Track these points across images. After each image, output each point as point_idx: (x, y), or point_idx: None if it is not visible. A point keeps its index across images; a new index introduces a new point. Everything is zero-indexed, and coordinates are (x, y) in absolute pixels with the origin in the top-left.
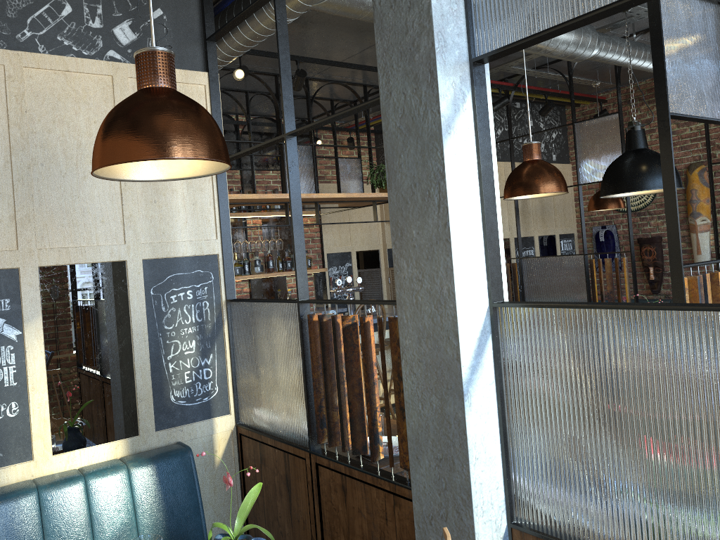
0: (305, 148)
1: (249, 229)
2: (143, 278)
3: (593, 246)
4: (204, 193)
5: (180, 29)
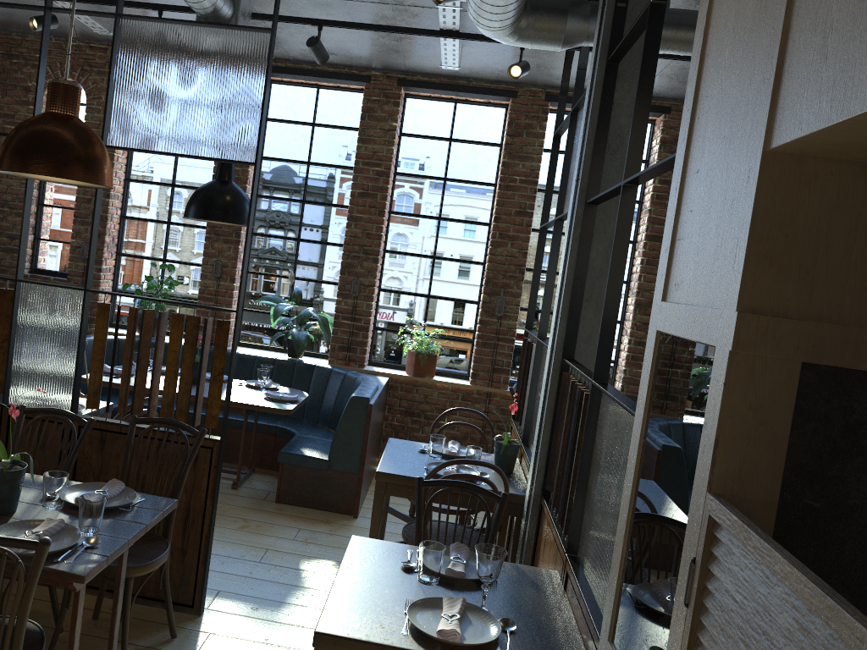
0: None
1: None
2: None
3: None
4: None
5: None
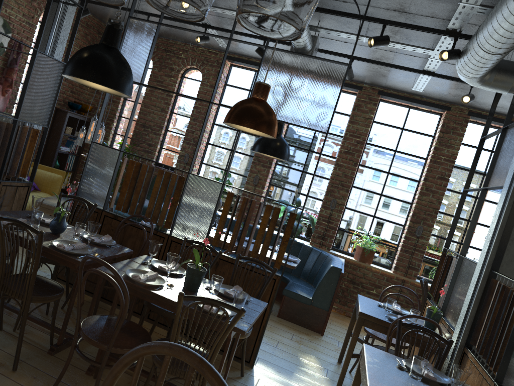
0: None
1: None
2: None
3: None
4: None
5: None
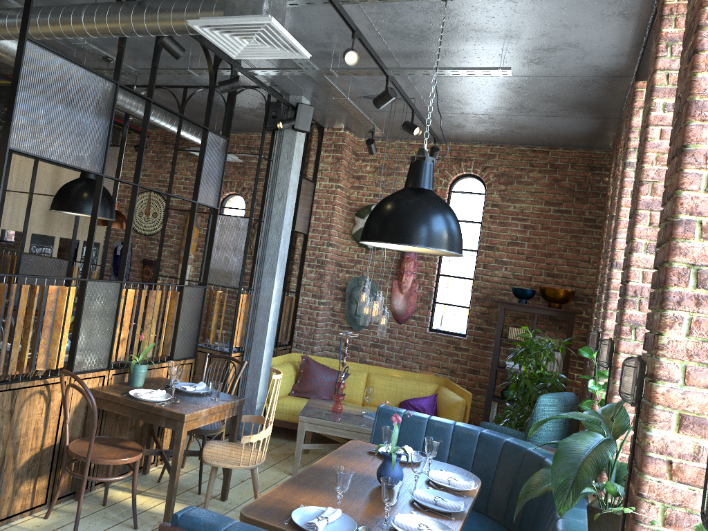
0: None
1: None
2: None
3: (112, 258)
4: None
5: None
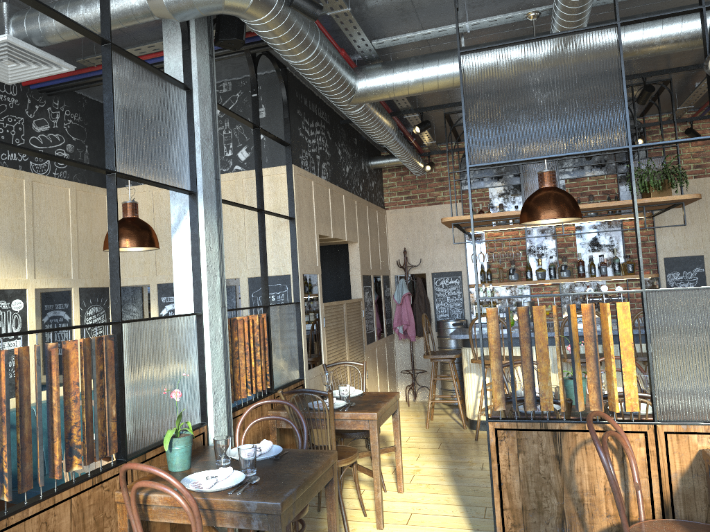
0: (548, 164)
1: (561, 236)
2: (248, 288)
3: None
4: (283, 238)
5: (273, 143)
